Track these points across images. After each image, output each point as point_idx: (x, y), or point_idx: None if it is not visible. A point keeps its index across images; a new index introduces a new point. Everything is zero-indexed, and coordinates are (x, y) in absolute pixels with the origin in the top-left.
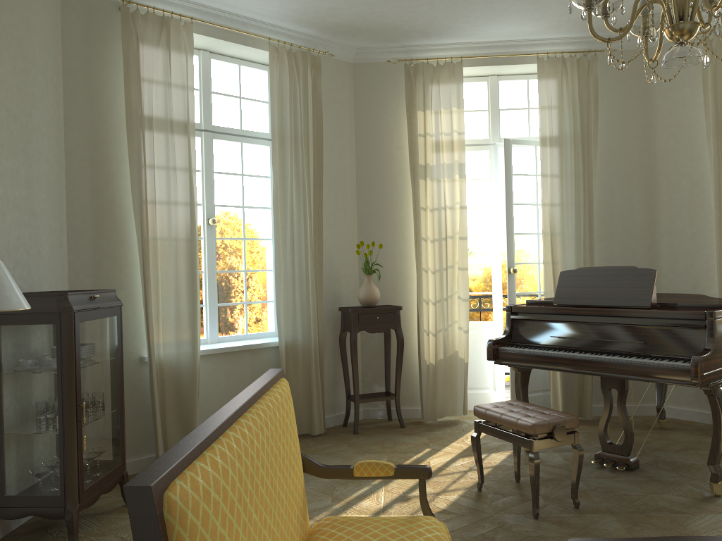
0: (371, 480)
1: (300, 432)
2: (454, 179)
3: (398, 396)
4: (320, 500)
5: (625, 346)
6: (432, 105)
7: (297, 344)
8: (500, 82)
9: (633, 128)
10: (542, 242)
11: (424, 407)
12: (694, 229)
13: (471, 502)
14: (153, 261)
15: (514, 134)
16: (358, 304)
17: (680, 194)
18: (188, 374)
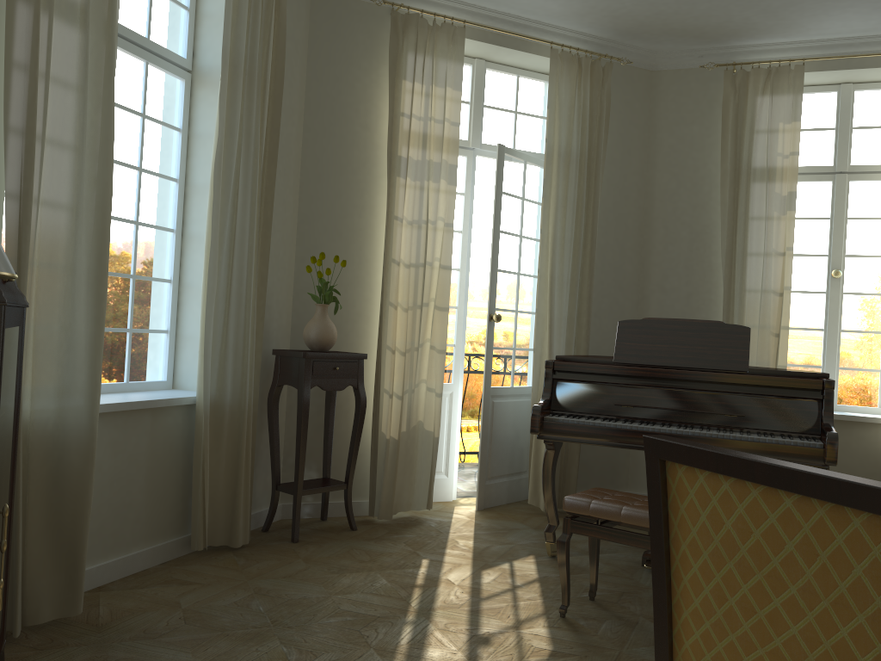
0: (400, 614)
1: (211, 544)
2: (439, 185)
3: (350, 484)
4: (361, 656)
5: (716, 419)
6: (423, 76)
7: (225, 402)
8: (487, 70)
9: (633, 161)
10: (537, 284)
11: (373, 500)
12: (691, 289)
13: (573, 635)
14: (32, 233)
15: (497, 141)
16: (288, 347)
17: (677, 246)
18: (79, 448)
